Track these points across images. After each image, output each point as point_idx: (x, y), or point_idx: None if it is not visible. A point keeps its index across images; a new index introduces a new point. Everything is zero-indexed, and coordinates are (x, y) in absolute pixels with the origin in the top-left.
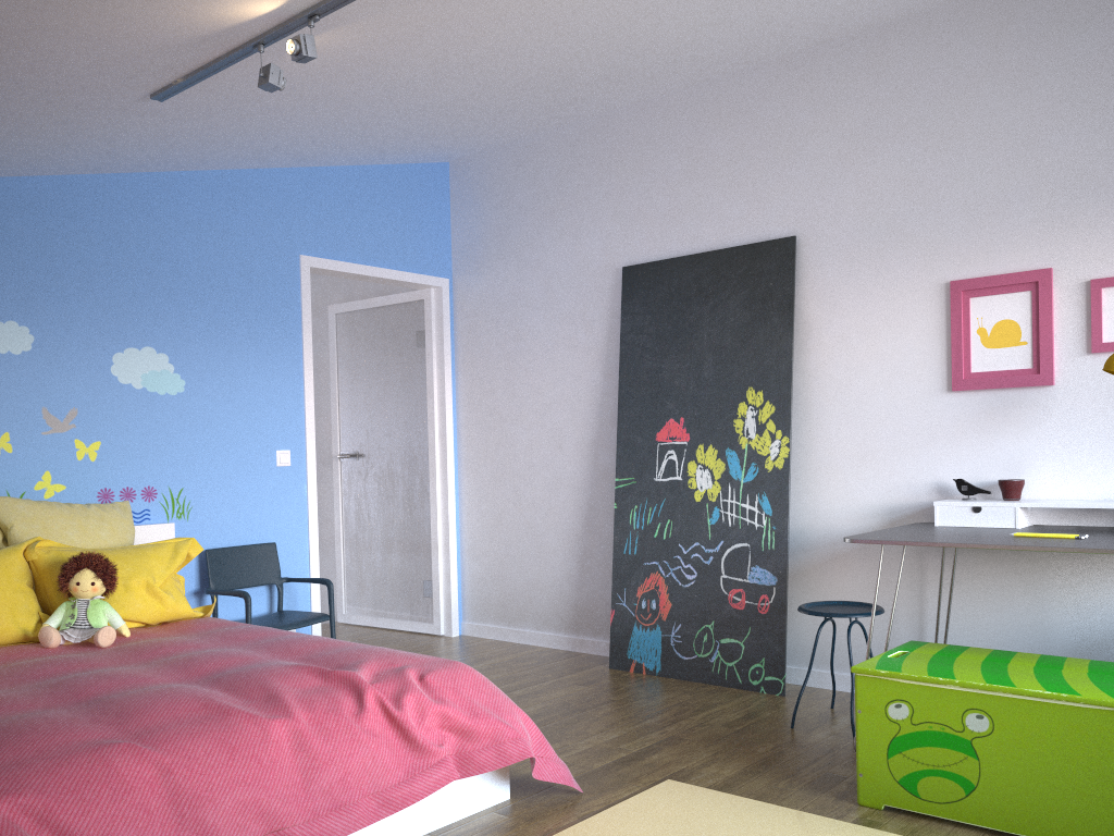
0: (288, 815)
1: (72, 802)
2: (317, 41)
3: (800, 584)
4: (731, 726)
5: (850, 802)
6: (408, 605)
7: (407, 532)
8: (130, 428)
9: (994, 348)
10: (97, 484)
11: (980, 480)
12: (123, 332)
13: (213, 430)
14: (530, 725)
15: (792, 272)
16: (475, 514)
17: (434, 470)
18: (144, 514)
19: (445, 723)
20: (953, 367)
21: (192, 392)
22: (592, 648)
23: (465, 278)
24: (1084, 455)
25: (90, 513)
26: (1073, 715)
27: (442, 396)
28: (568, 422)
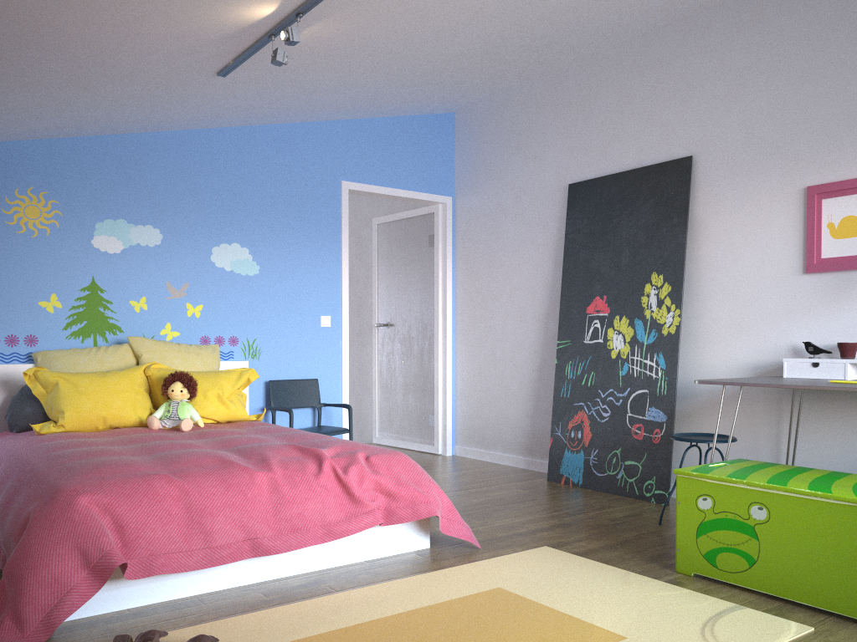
0: (261, 530)
1: (124, 502)
2: (311, 31)
3: (688, 422)
4: (614, 520)
5: (671, 570)
6: (418, 432)
7: (419, 380)
8: (222, 297)
9: (840, 239)
10: (200, 333)
11: (826, 343)
12: (219, 233)
13: (277, 300)
14: (443, 497)
15: (688, 184)
16: (465, 367)
17: (437, 335)
18: (229, 354)
19: (378, 487)
20: (807, 254)
21: (263, 274)
22: (540, 467)
23: (463, 196)
24: None
25: (191, 350)
26: (825, 509)
27: (444, 282)
28: (529, 300)
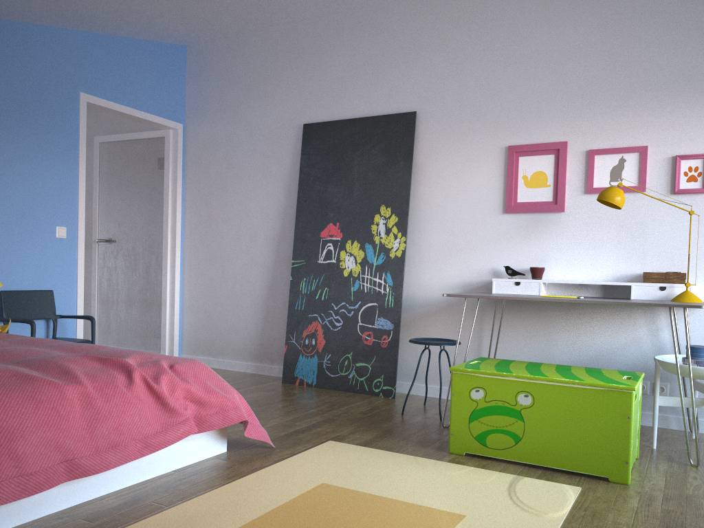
0: (78, 450)
1: None
2: None
3: (406, 330)
4: (365, 413)
5: (444, 452)
6: (143, 343)
7: (144, 294)
8: None
9: (532, 188)
10: None
11: (519, 268)
12: None
13: (10, 207)
14: (243, 402)
15: (413, 134)
16: (194, 283)
17: (166, 252)
18: None
19: (188, 396)
20: (507, 198)
21: None
22: (269, 371)
23: (194, 124)
24: (579, 254)
25: None
26: (581, 393)
27: (174, 203)
28: (261, 224)
